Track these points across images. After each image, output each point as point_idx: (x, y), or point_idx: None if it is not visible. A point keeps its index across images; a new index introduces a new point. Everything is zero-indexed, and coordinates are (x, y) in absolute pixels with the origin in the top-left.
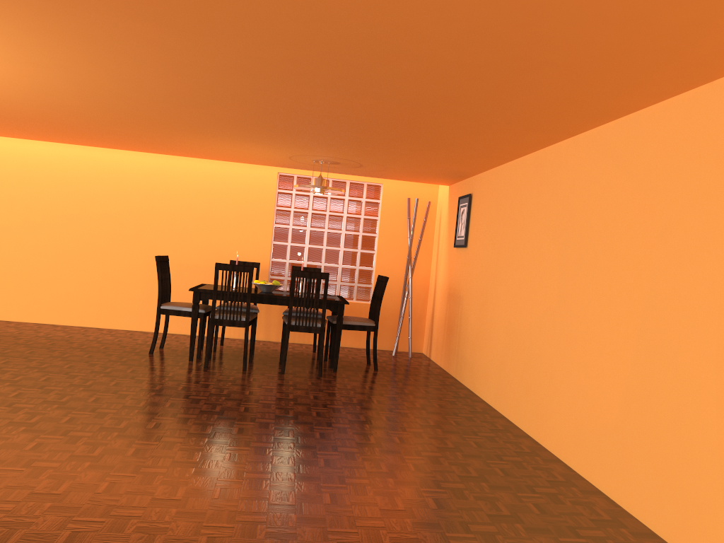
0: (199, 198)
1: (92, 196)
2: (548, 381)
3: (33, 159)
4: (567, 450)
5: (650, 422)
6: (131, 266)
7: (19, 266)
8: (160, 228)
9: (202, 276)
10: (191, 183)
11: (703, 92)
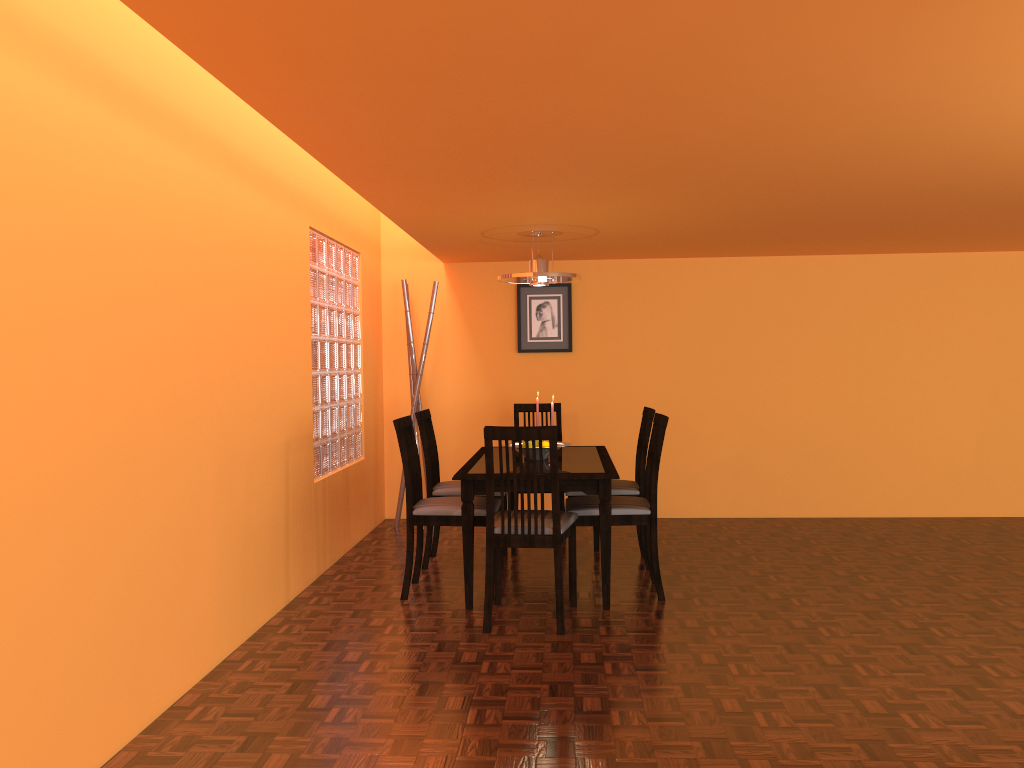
0: (256, 283)
1: (133, 281)
2: (856, 462)
3: (3, 122)
4: (904, 506)
5: (1012, 455)
6: (198, 488)
7: (1, 604)
8: (225, 368)
9: (269, 474)
10: (249, 245)
11: None
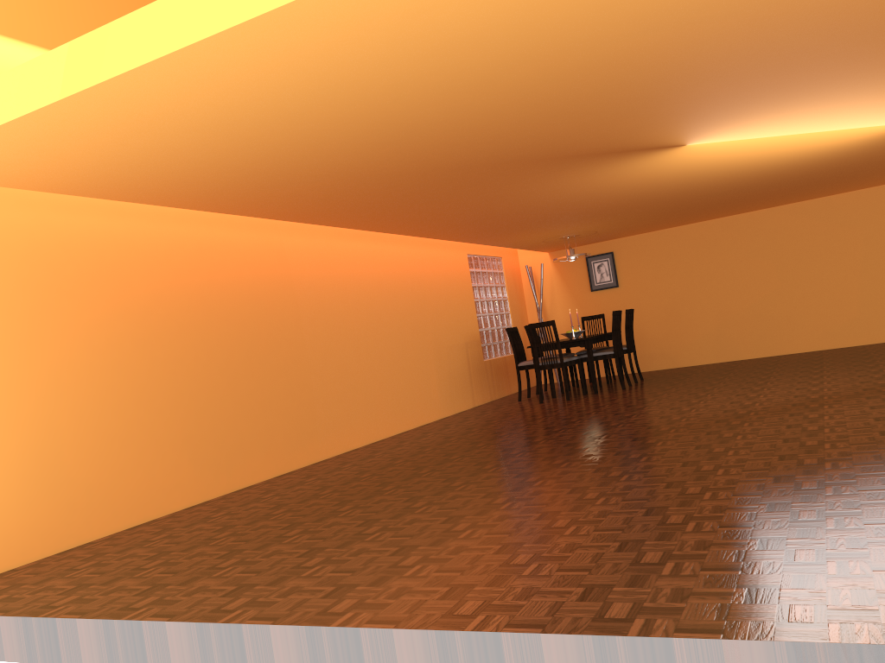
0: (442, 283)
1: (396, 291)
2: (786, 323)
3: (358, 259)
4: (819, 344)
5: (882, 306)
6: (427, 356)
7: (374, 378)
8: (432, 315)
9: (458, 355)
10: (437, 270)
11: (874, 189)
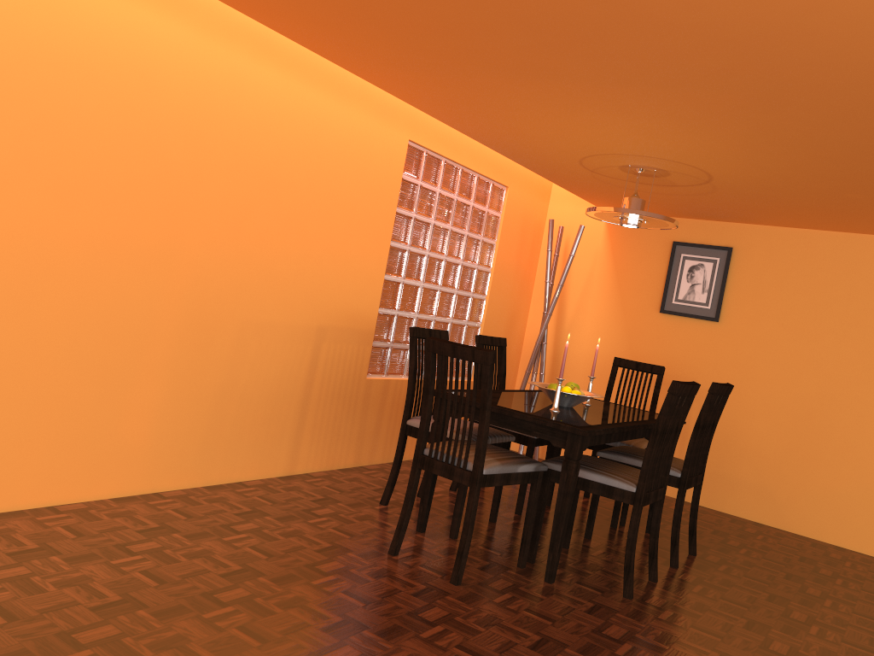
0: (293, 169)
1: (64, 118)
2: None
3: None
4: None
5: None
6: (144, 328)
7: None
8: (216, 233)
9: (279, 349)
10: (285, 132)
11: None
